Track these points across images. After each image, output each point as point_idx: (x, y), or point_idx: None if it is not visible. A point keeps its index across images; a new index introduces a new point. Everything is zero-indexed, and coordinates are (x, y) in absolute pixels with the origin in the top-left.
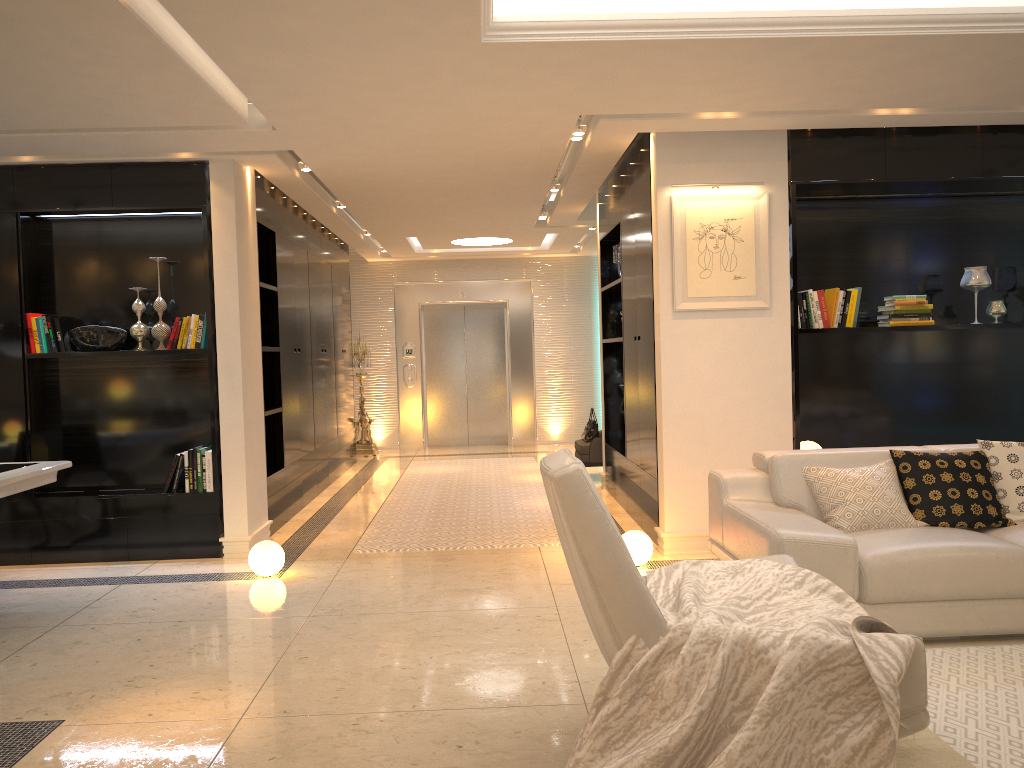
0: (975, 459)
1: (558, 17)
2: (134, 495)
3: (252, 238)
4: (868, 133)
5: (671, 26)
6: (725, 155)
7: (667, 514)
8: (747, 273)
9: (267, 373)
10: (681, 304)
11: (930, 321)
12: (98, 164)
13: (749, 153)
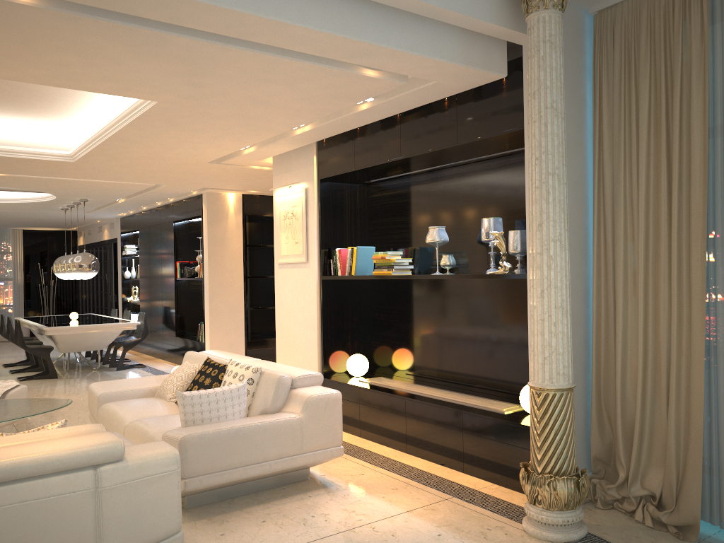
0: (218, 369)
1: (75, 148)
2: (191, 340)
3: (234, 225)
4: (347, 137)
5: (89, 143)
6: (293, 166)
7: None
8: (300, 240)
9: None
10: (279, 259)
11: (390, 272)
12: (185, 199)
13: (301, 163)
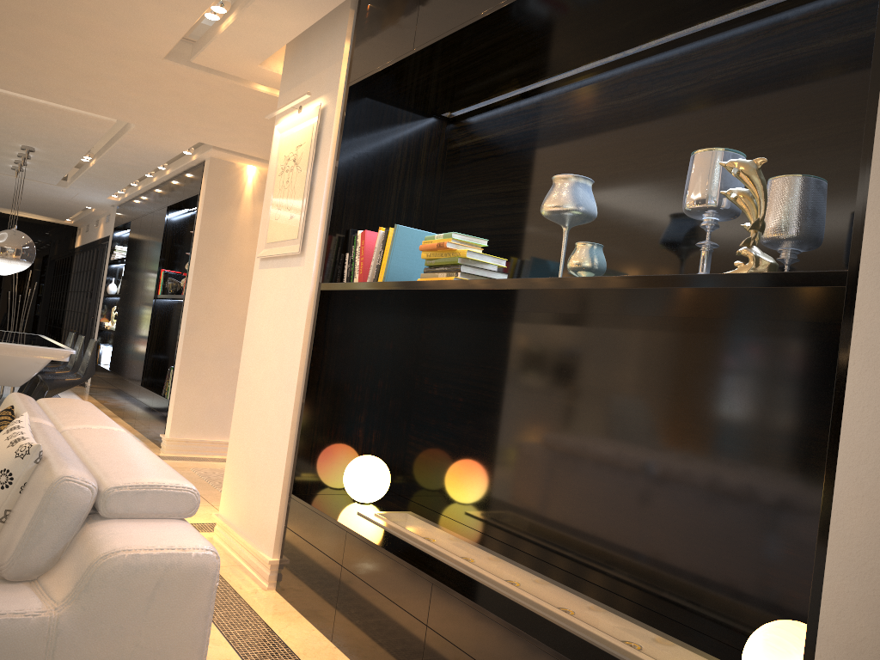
0: None
1: None
2: (155, 393)
3: (248, 218)
4: None
5: None
6: (311, 69)
7: (222, 492)
8: (297, 210)
9: None
10: (262, 251)
11: (450, 278)
12: (185, 171)
13: (323, 60)
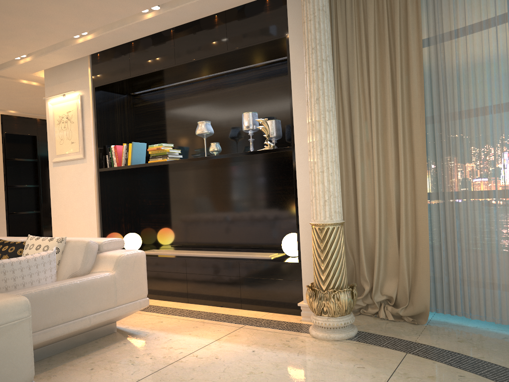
0: (15, 246)
1: None
2: None
3: None
4: (122, 51)
5: None
6: (67, 78)
7: None
8: (76, 140)
9: (36, 196)
10: (54, 159)
11: (165, 159)
12: None
13: (75, 74)
